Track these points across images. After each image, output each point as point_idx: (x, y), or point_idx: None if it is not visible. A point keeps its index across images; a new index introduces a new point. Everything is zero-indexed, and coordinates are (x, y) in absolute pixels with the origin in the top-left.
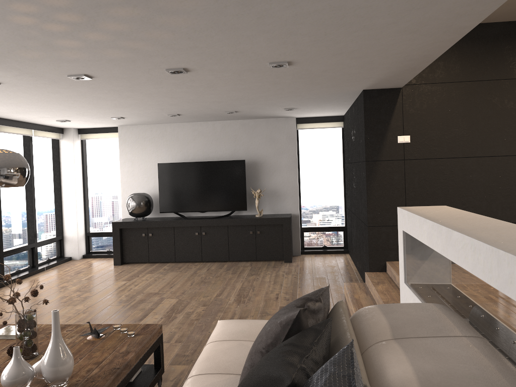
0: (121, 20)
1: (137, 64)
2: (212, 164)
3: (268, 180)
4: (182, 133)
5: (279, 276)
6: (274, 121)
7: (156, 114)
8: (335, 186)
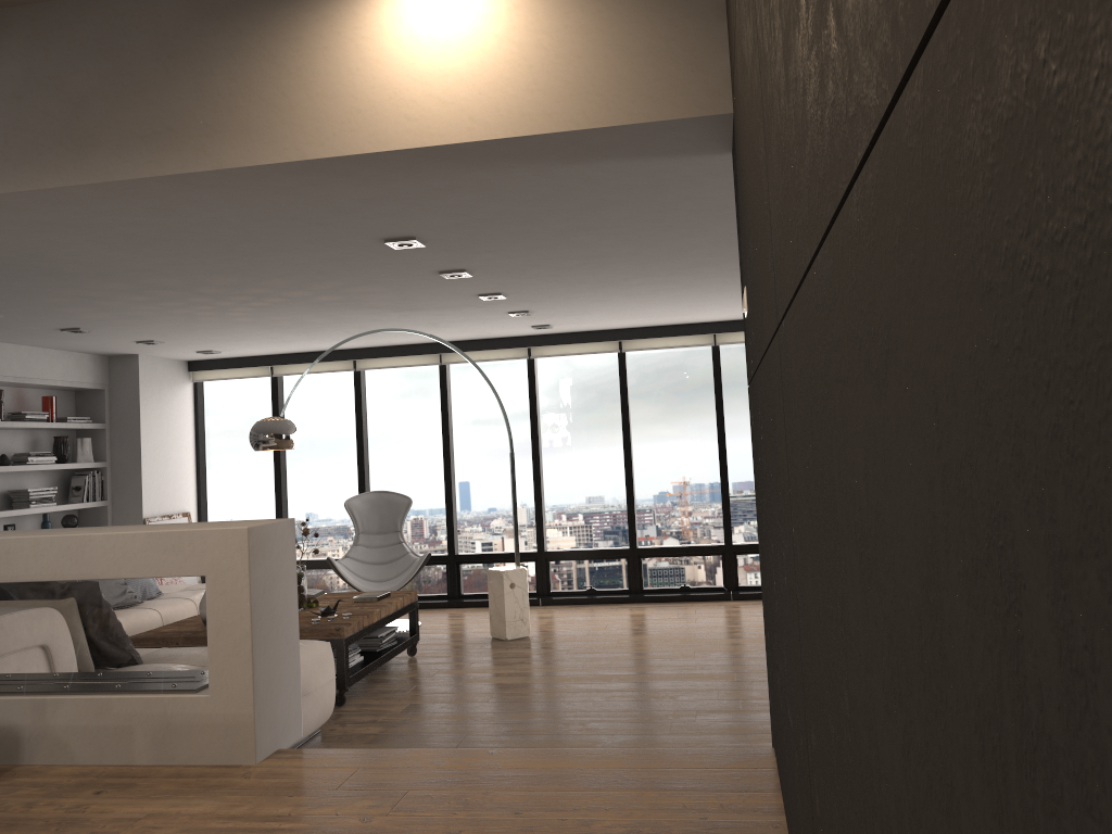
0: (237, 290)
1: (420, 284)
2: None
3: None
4: None
5: None
6: None
7: None
8: None
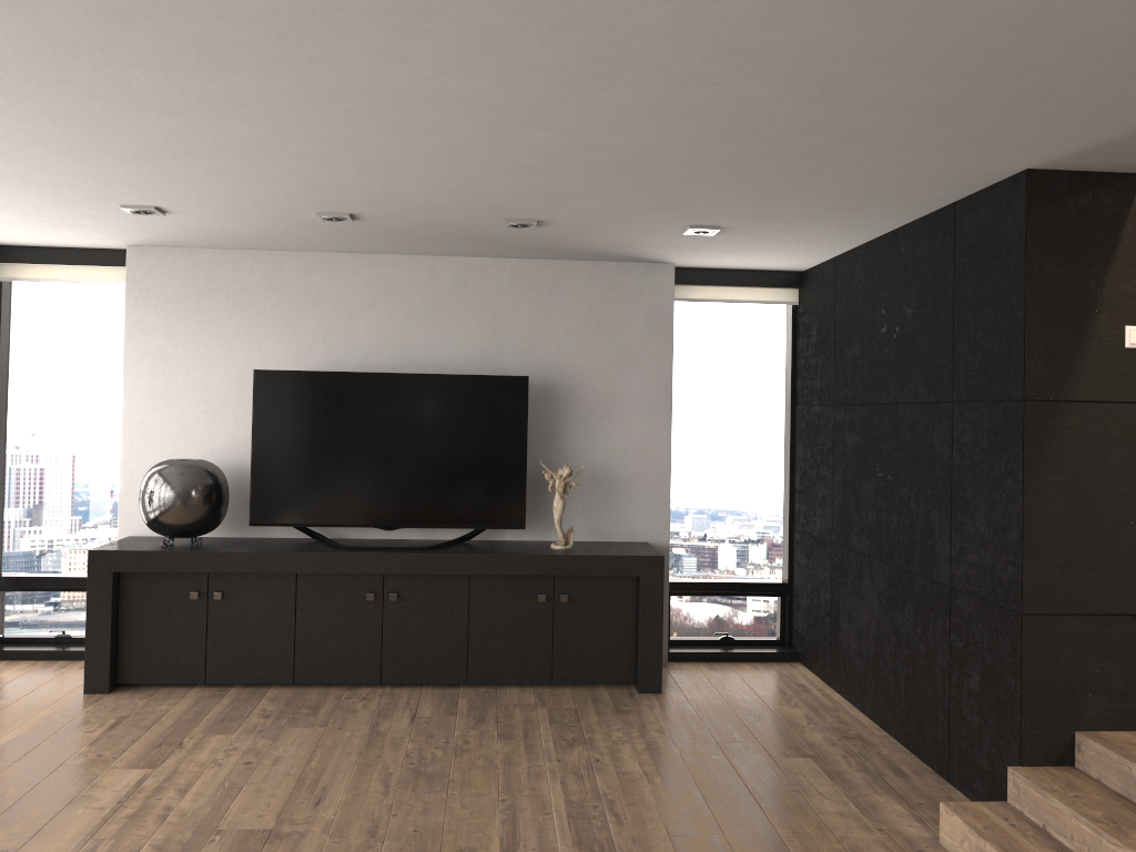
0: None
1: None
2: (428, 382)
3: (585, 442)
4: (334, 285)
5: (665, 753)
6: (614, 270)
7: (282, 206)
8: (763, 467)
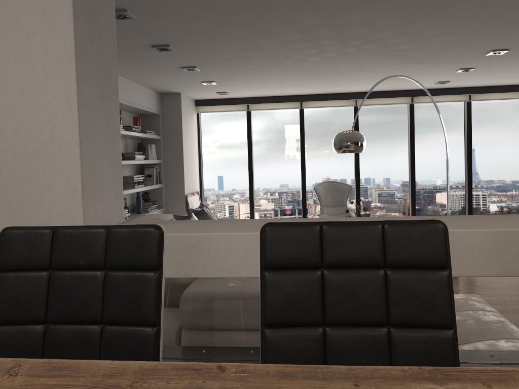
0: (372, 33)
1: (492, 35)
2: None
3: None
4: None
5: None
6: None
7: None
8: None
